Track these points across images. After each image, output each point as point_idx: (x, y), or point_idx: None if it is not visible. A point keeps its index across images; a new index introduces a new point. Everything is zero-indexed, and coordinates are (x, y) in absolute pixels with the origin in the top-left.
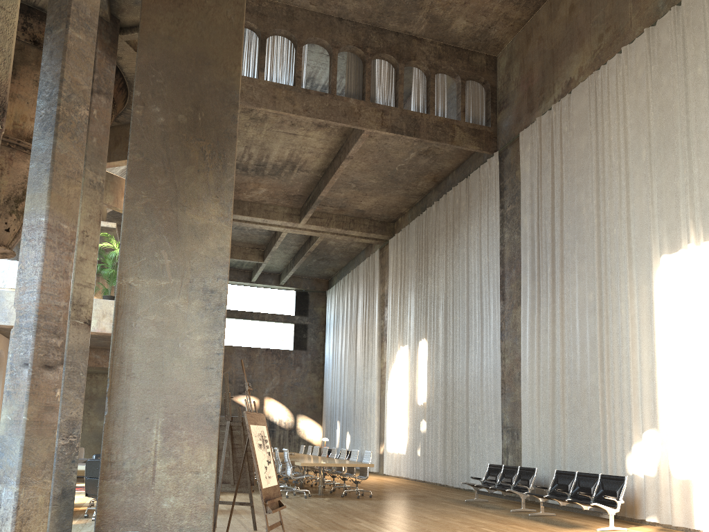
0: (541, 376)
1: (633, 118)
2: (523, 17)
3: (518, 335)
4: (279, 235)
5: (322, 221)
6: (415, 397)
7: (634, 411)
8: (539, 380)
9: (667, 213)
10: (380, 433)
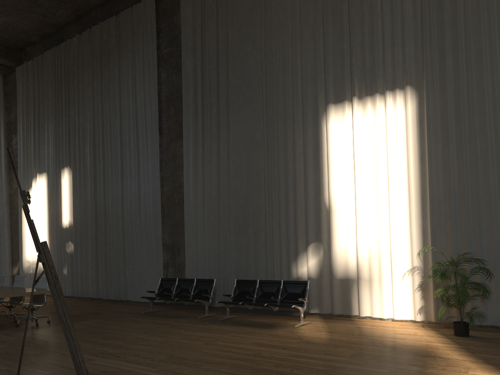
0: (205, 201)
1: None
2: None
3: (178, 166)
4: None
5: None
6: (58, 221)
7: (300, 228)
8: (204, 205)
9: (333, 69)
10: (12, 256)
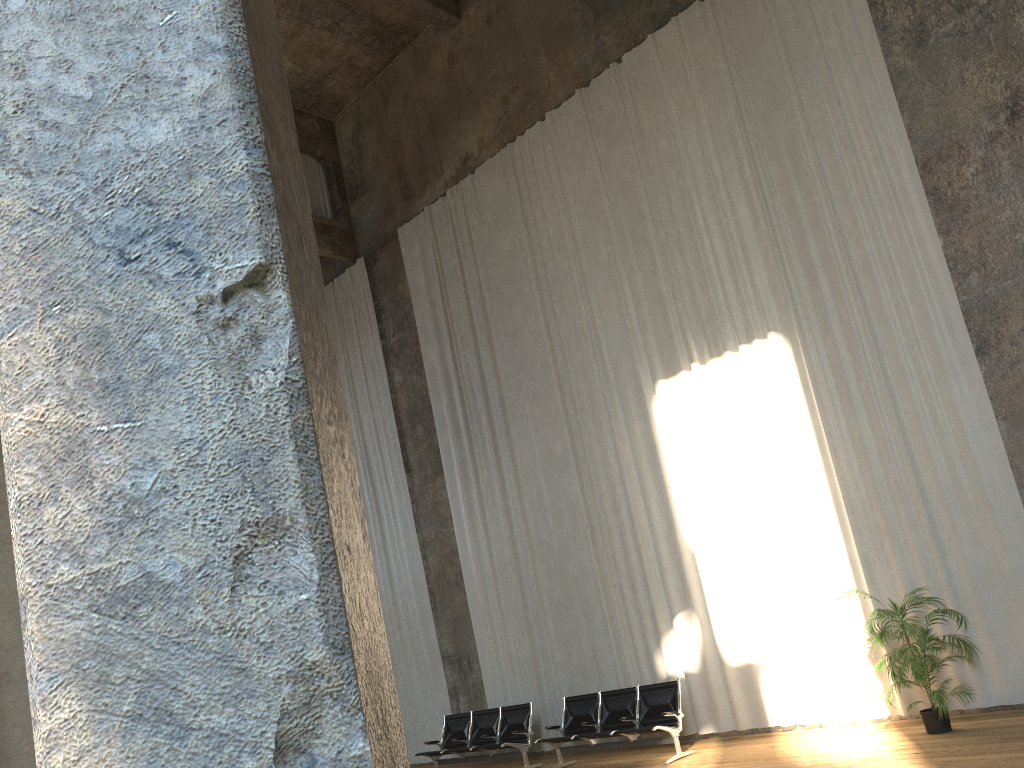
0: (497, 571)
1: (579, 206)
2: (375, 67)
3: (445, 519)
4: None
5: None
6: None
7: (654, 591)
8: (495, 577)
9: (652, 326)
10: None
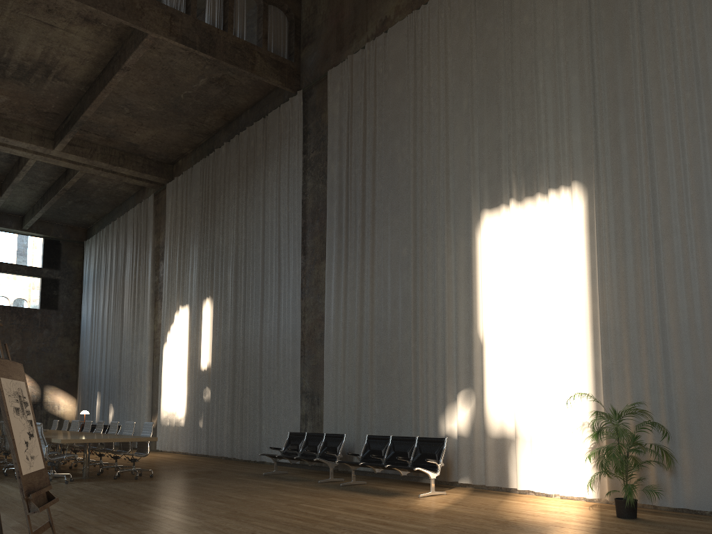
0: (347, 336)
1: (455, 64)
2: None
3: (321, 293)
4: (24, 163)
5: (84, 151)
6: (197, 362)
7: (449, 370)
8: (345, 341)
9: (488, 165)
10: (152, 405)
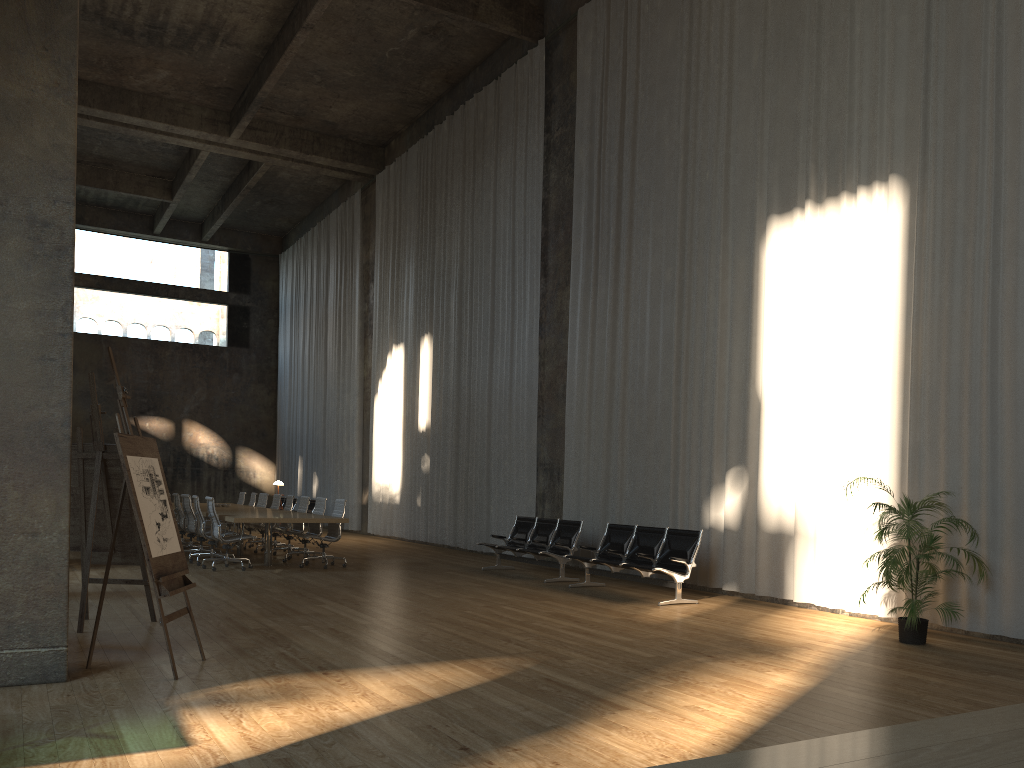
0: (594, 391)
1: None
2: None
3: (565, 330)
4: (196, 156)
5: (268, 136)
6: (414, 420)
7: (717, 440)
8: (591, 397)
9: (781, 151)
10: (363, 475)
